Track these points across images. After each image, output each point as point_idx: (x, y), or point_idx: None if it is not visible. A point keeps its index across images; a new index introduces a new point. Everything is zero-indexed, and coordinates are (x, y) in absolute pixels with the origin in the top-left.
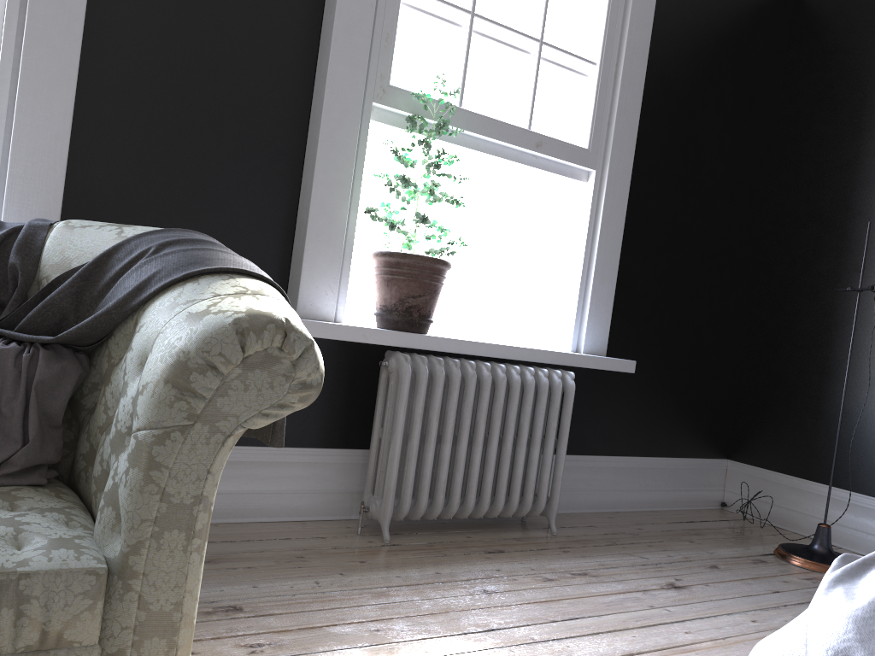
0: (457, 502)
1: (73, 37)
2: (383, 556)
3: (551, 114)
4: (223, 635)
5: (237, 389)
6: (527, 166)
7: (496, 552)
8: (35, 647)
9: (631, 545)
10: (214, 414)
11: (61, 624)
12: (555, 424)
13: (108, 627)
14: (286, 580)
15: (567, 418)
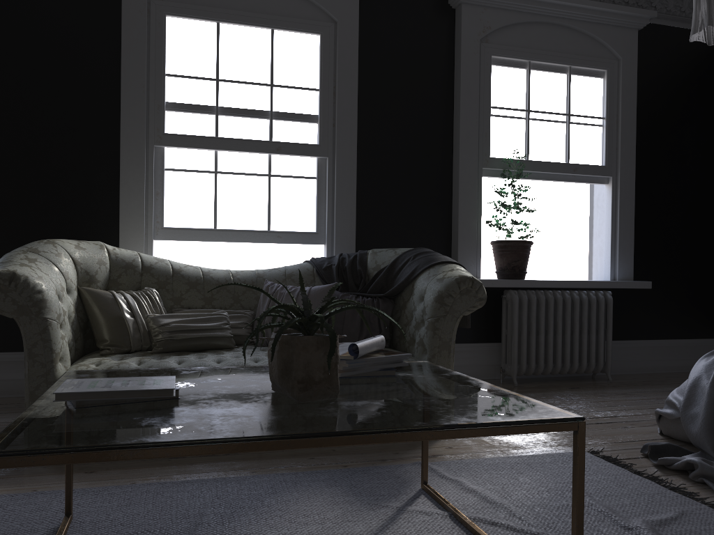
0: (551, 365)
1: (353, 170)
2: (515, 389)
3: (580, 151)
4: None
5: (458, 302)
6: (570, 182)
7: (575, 388)
8: None
9: (658, 385)
10: (452, 311)
11: None
12: (603, 320)
13: None
14: None
15: (610, 317)
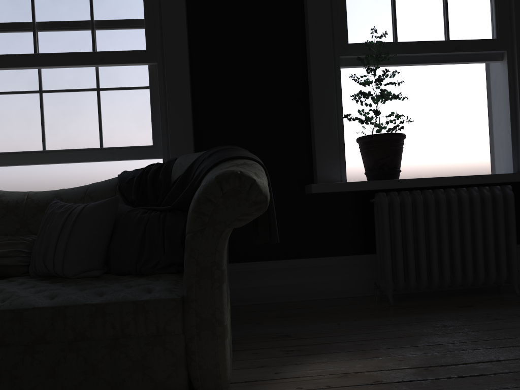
0: (436, 278)
1: (185, 73)
2: (385, 311)
3: (463, 26)
4: (275, 346)
5: (222, 209)
6: (453, 63)
7: (466, 306)
8: (155, 334)
9: None
10: (214, 222)
11: (163, 323)
12: (502, 221)
13: (185, 326)
14: (321, 323)
15: (512, 216)
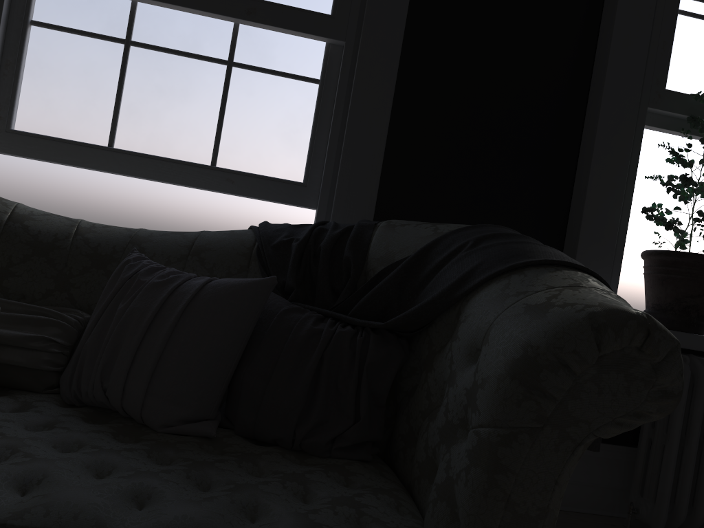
0: None
1: (390, 73)
2: None
3: None
4: None
5: (589, 391)
6: None
7: None
8: None
9: None
10: (565, 418)
11: None
12: None
13: None
14: None
15: None
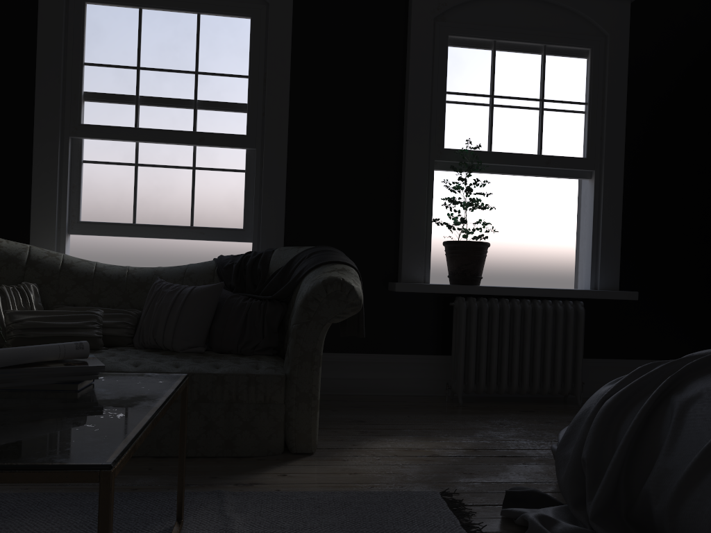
0: (505, 383)
1: (283, 162)
2: (453, 409)
3: (556, 142)
4: (351, 428)
5: (325, 307)
6: (544, 176)
7: (527, 411)
8: (262, 402)
9: None
10: (317, 317)
11: (270, 393)
12: (571, 335)
13: (286, 397)
14: (393, 414)
15: (581, 331)
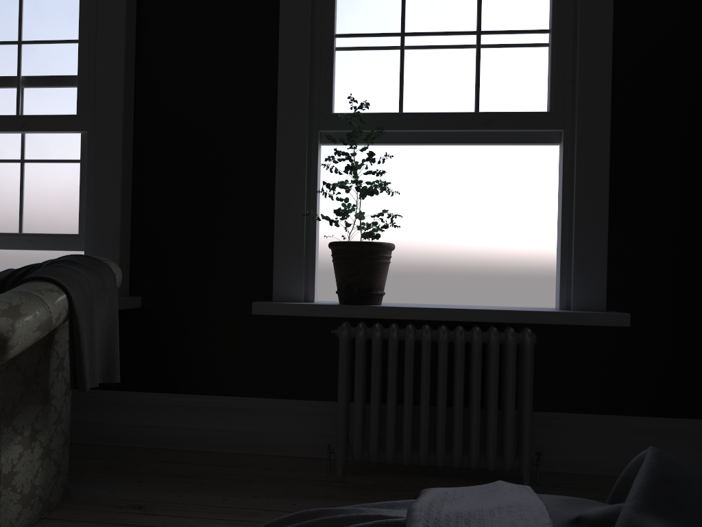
0: (406, 450)
1: (117, 146)
2: (314, 488)
3: (501, 92)
4: (101, 520)
5: None
6: (486, 144)
7: None
8: None
9: None
10: None
11: None
12: (511, 380)
13: None
14: (208, 495)
15: (527, 375)
